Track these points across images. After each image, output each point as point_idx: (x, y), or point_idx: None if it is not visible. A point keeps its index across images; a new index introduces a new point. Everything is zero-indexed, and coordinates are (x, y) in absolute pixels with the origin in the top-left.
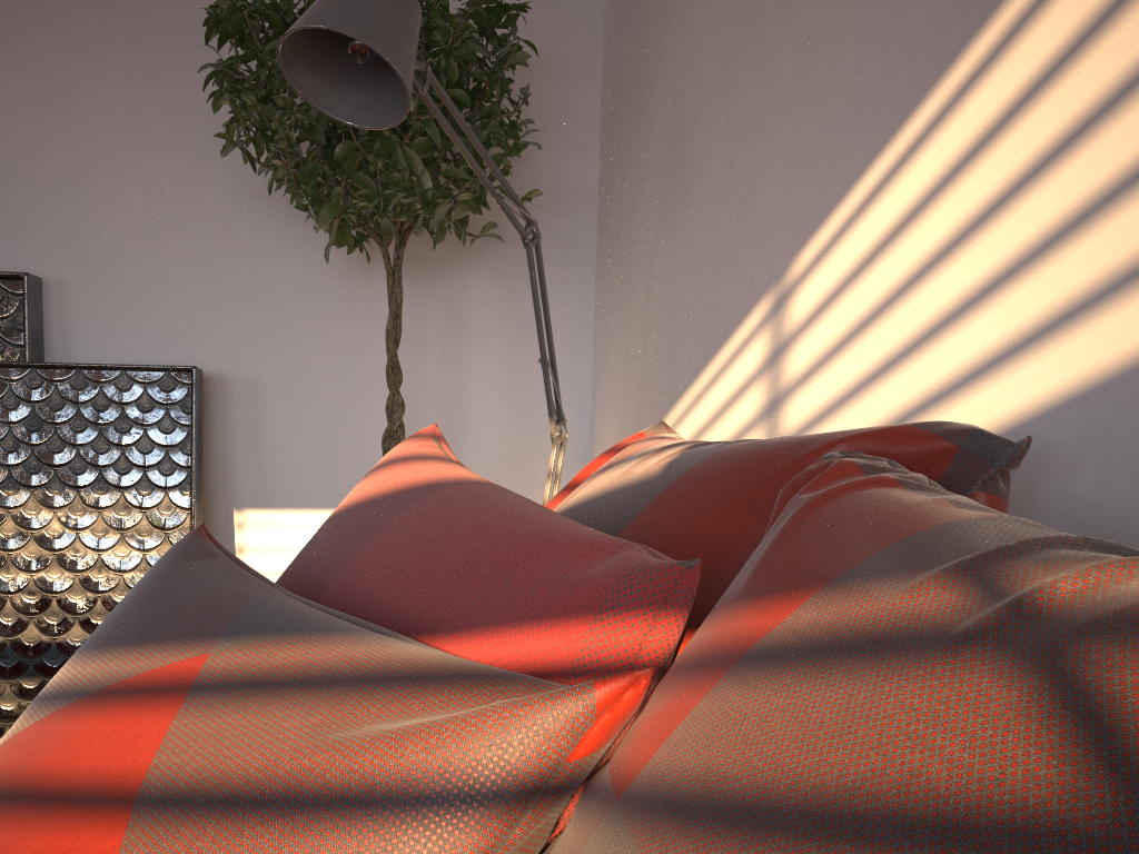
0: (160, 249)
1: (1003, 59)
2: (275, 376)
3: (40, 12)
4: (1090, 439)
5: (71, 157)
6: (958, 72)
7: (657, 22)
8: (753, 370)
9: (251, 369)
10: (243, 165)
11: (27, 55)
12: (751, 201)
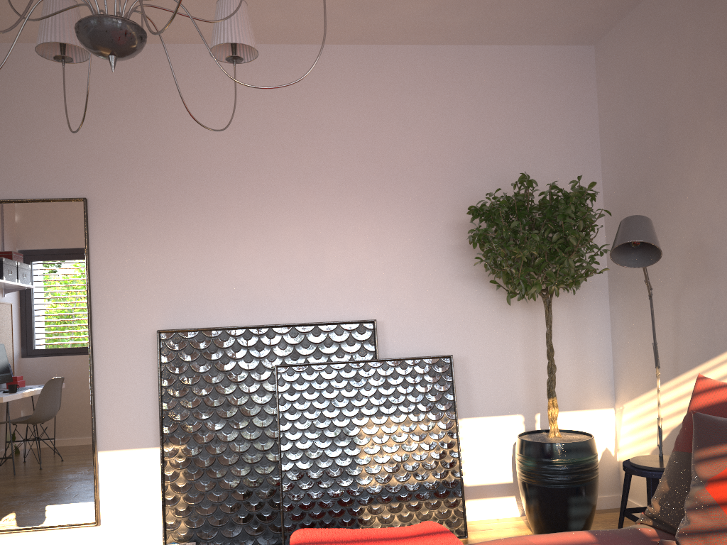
0: (422, 304)
1: None
2: (473, 356)
3: (372, 209)
4: None
5: (385, 267)
6: None
7: (669, 201)
8: None
9: (463, 354)
10: (455, 264)
11: (367, 227)
12: None
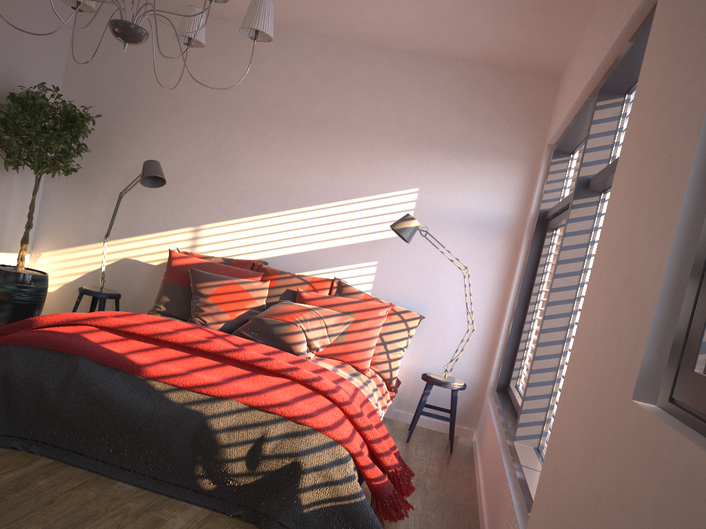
0: None
1: (257, 221)
2: None
3: None
4: (267, 262)
5: None
6: (249, 218)
7: (124, 139)
8: (184, 239)
9: None
10: None
11: None
12: (185, 208)
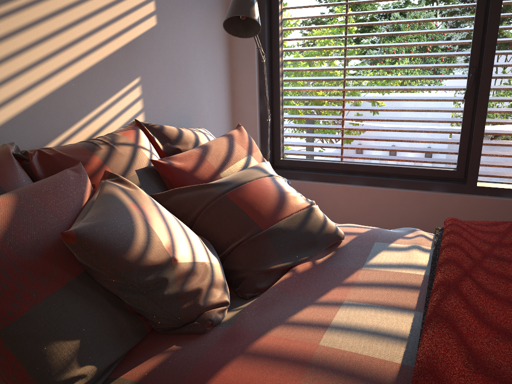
0: None
1: None
2: None
3: None
4: None
5: None
6: None
7: None
8: None
9: None
10: None
11: None
12: None
